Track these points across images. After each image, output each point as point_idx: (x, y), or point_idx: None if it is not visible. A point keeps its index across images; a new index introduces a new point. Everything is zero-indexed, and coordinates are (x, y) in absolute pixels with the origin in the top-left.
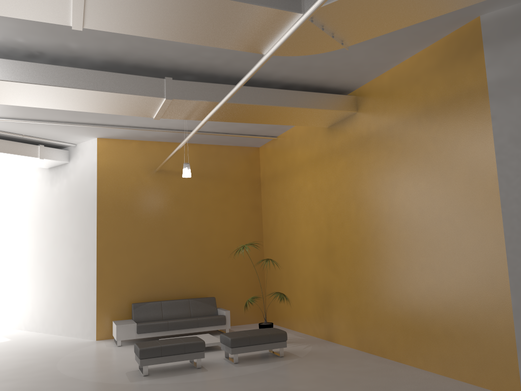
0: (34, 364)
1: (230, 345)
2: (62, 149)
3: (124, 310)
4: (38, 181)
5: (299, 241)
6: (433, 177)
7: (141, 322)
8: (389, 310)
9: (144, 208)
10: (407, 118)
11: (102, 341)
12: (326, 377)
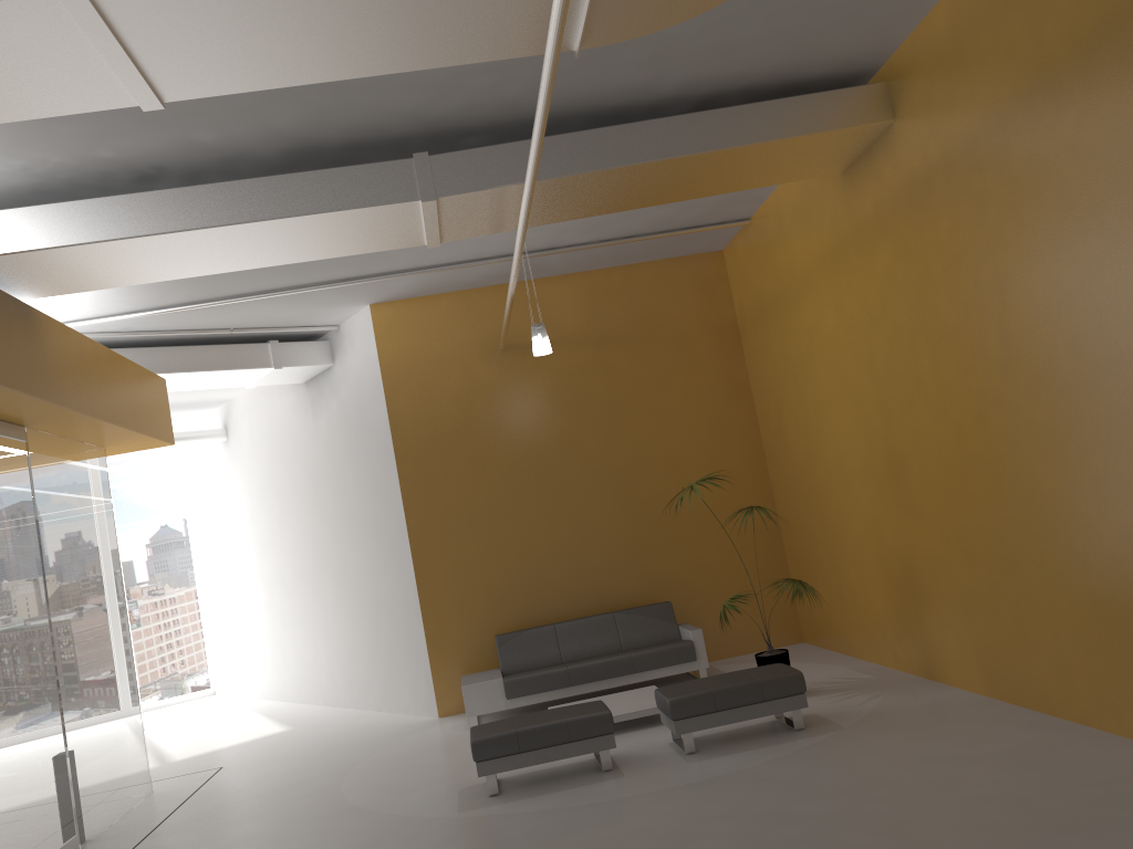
0: (306, 781)
1: (670, 715)
2: (319, 340)
3: (485, 651)
4: (294, 411)
5: (832, 452)
6: (1087, 249)
7: (517, 672)
8: (1042, 598)
9: (490, 433)
10: (1003, 110)
11: (449, 718)
12: (881, 778)
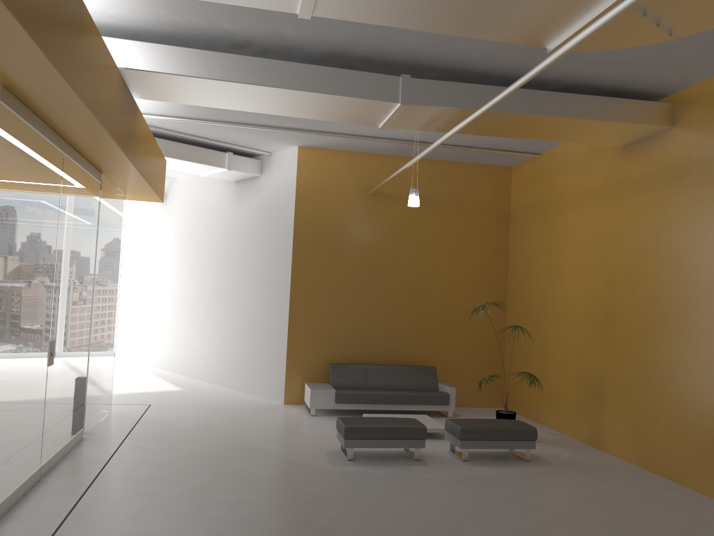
0: (216, 425)
1: (459, 436)
2: (253, 158)
3: (320, 371)
4: (222, 197)
5: (561, 304)
6: None
7: (340, 388)
8: (694, 419)
9: (352, 242)
10: None
11: (291, 406)
12: (592, 499)
